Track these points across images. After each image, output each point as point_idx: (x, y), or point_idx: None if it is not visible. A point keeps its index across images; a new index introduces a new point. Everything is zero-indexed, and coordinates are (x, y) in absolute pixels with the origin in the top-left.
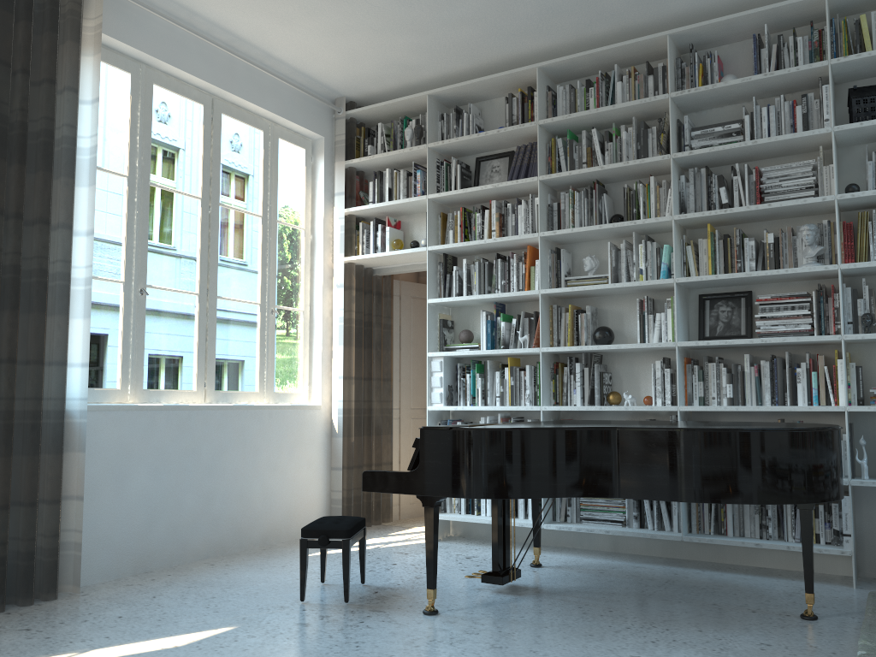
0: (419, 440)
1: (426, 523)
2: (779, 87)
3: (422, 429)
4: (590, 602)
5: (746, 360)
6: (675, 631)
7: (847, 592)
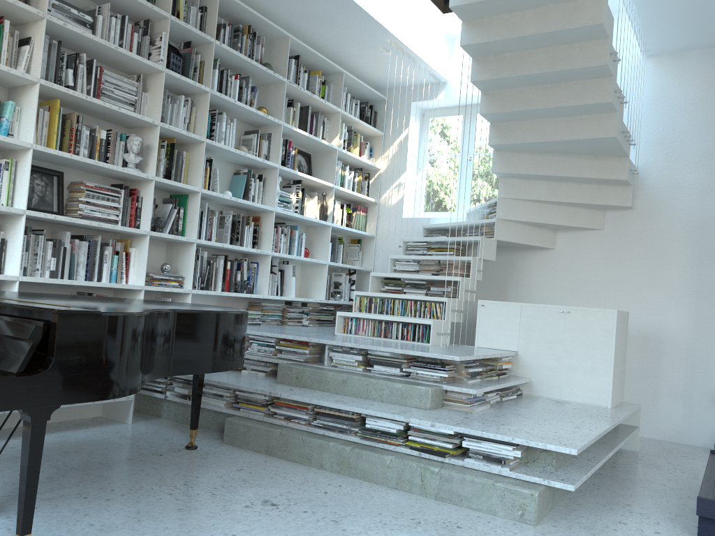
0: (41, 329)
1: (32, 445)
2: (119, 6)
3: (62, 314)
4: (72, 491)
5: (68, 237)
6: (193, 483)
7: (138, 427)
